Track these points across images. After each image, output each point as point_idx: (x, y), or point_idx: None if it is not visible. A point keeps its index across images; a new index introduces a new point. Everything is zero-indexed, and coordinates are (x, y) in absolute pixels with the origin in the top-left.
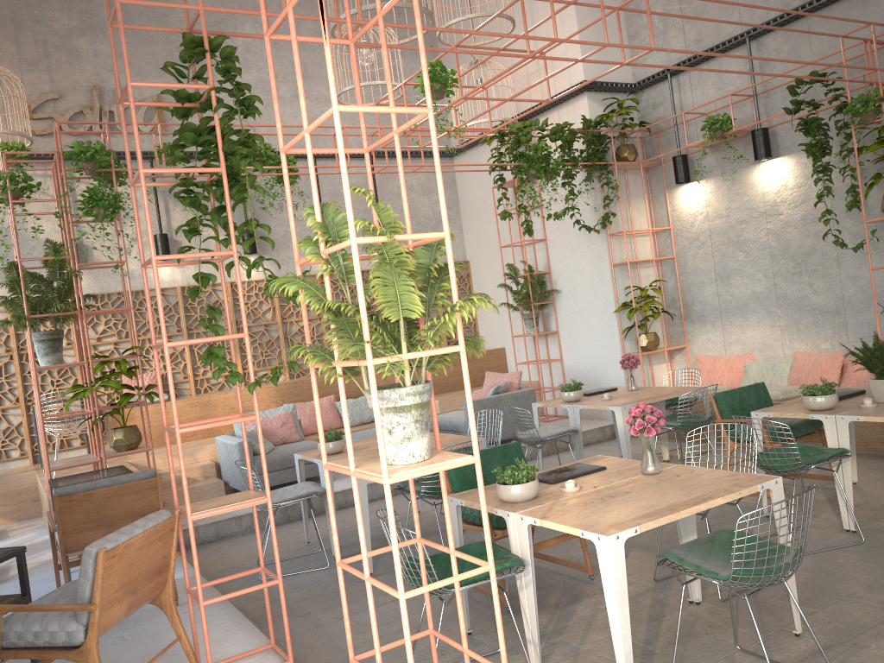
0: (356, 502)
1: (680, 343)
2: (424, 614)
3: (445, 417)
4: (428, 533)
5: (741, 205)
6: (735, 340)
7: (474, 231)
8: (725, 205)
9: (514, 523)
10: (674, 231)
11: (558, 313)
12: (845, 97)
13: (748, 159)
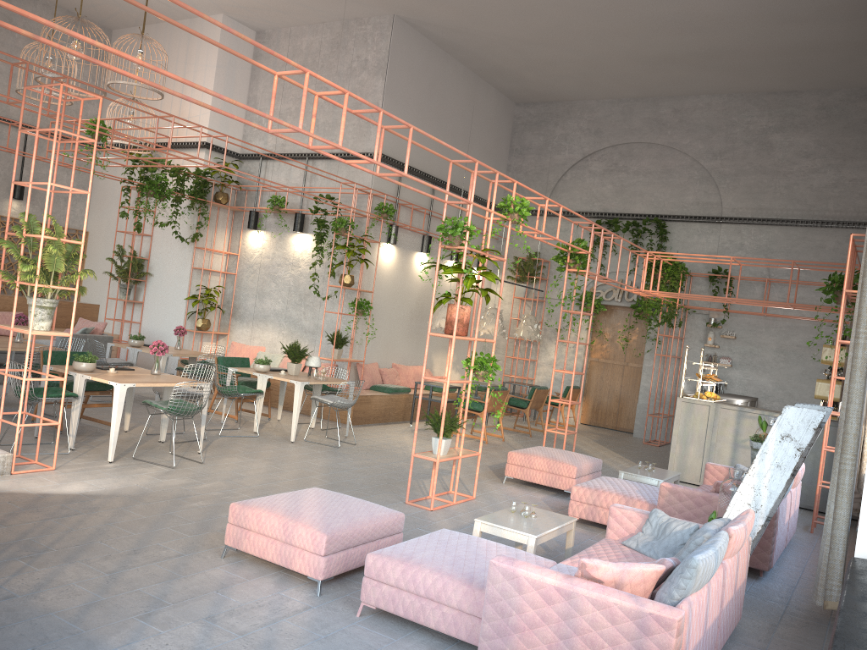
0: (10, 341)
1: (225, 331)
2: (9, 430)
3: (38, 341)
4: (13, 404)
5: (281, 254)
6: (257, 336)
7: (99, 211)
8: (273, 251)
9: (78, 378)
10: (240, 257)
11: (147, 290)
12: (341, 214)
13: (292, 228)
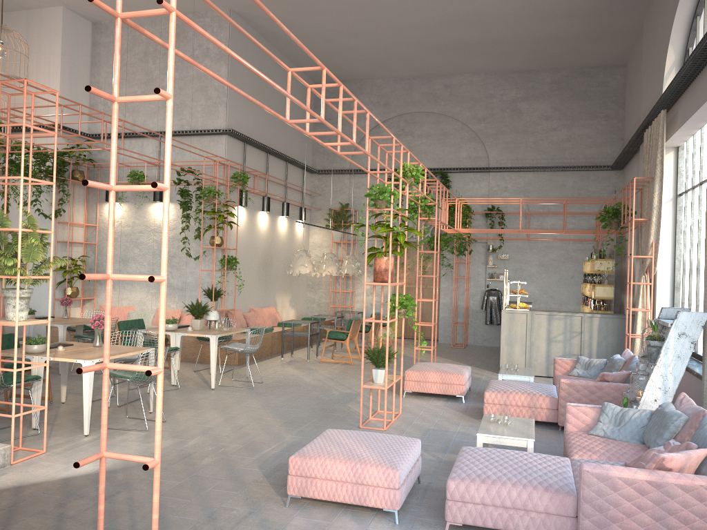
0: None
1: (91, 296)
2: None
3: None
4: None
5: (141, 223)
6: (125, 298)
7: None
8: (132, 220)
9: (36, 361)
10: (99, 228)
11: None
12: (202, 184)
13: (150, 198)
